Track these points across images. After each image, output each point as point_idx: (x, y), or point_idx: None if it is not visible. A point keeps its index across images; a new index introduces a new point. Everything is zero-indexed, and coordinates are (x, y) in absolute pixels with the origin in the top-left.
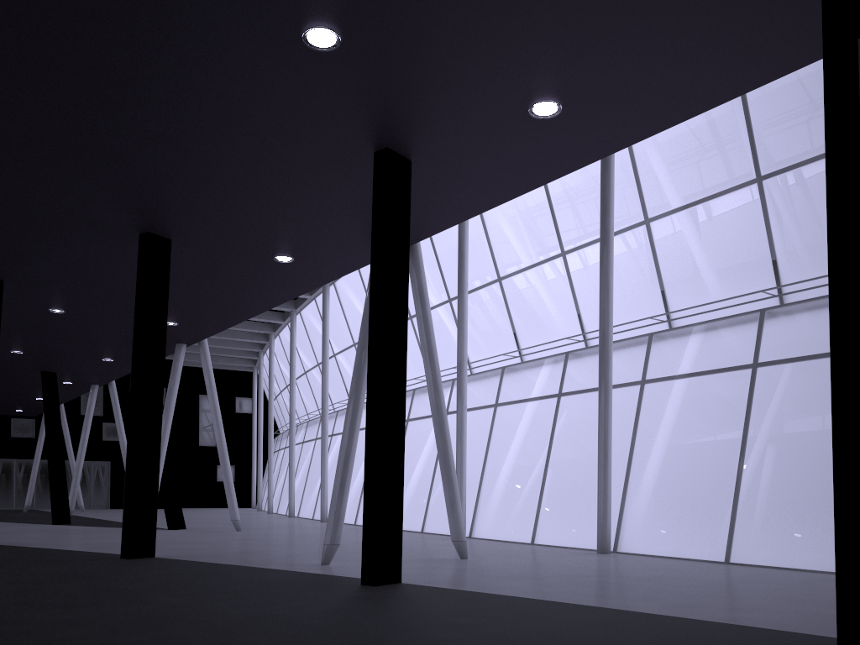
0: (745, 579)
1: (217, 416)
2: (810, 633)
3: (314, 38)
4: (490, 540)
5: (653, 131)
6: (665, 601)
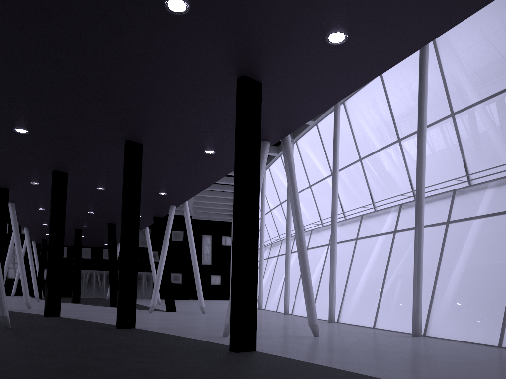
0: (501, 360)
1: (192, 246)
2: None
3: (171, 6)
4: (349, 324)
5: (419, 46)
6: (422, 374)
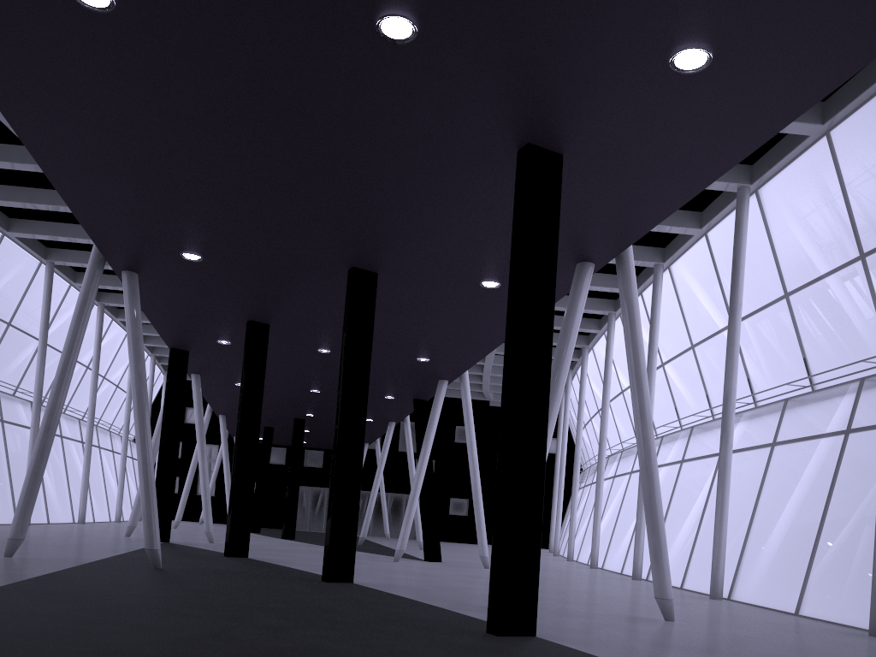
0: None
1: (473, 451)
2: None
3: (386, 29)
4: (750, 605)
5: (861, 61)
6: None
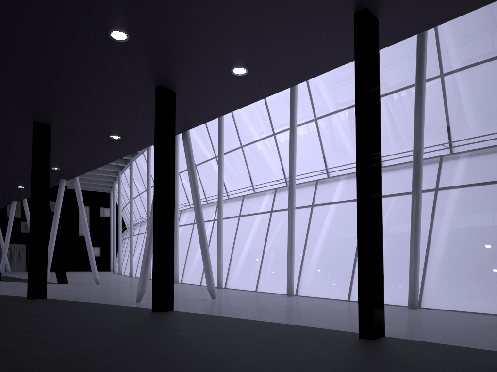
0: (349, 308)
1: (85, 220)
2: (354, 332)
3: (115, 36)
4: (235, 289)
5: (296, 83)
6: (300, 318)
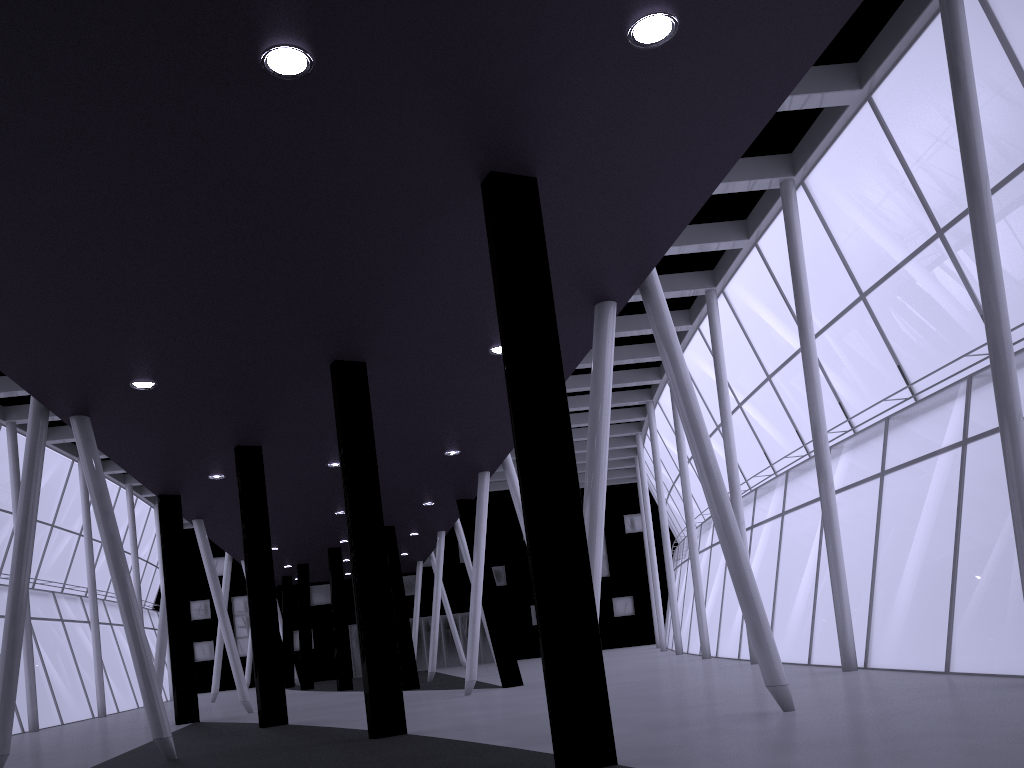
0: None
1: None
2: None
3: (274, 65)
4: (891, 670)
5: None
6: None
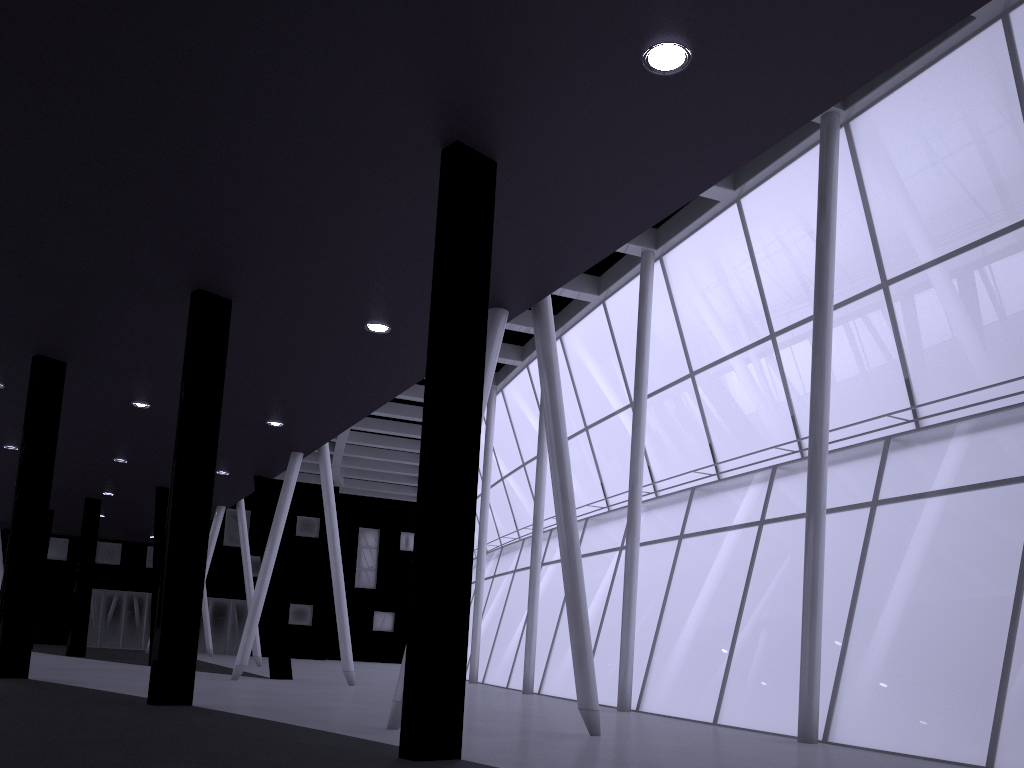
0: None
1: (335, 541)
2: None
3: None
4: (662, 716)
5: (842, 90)
6: None
